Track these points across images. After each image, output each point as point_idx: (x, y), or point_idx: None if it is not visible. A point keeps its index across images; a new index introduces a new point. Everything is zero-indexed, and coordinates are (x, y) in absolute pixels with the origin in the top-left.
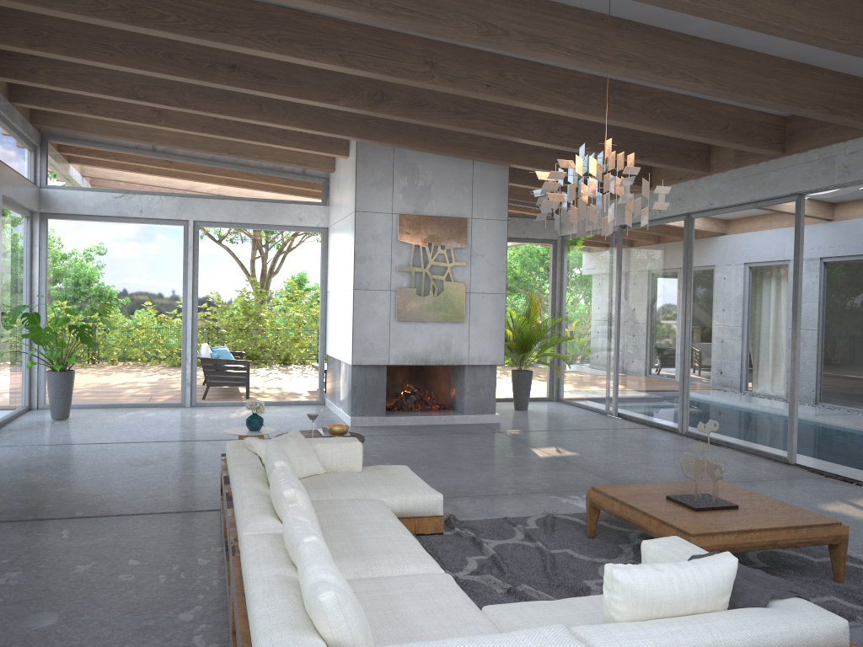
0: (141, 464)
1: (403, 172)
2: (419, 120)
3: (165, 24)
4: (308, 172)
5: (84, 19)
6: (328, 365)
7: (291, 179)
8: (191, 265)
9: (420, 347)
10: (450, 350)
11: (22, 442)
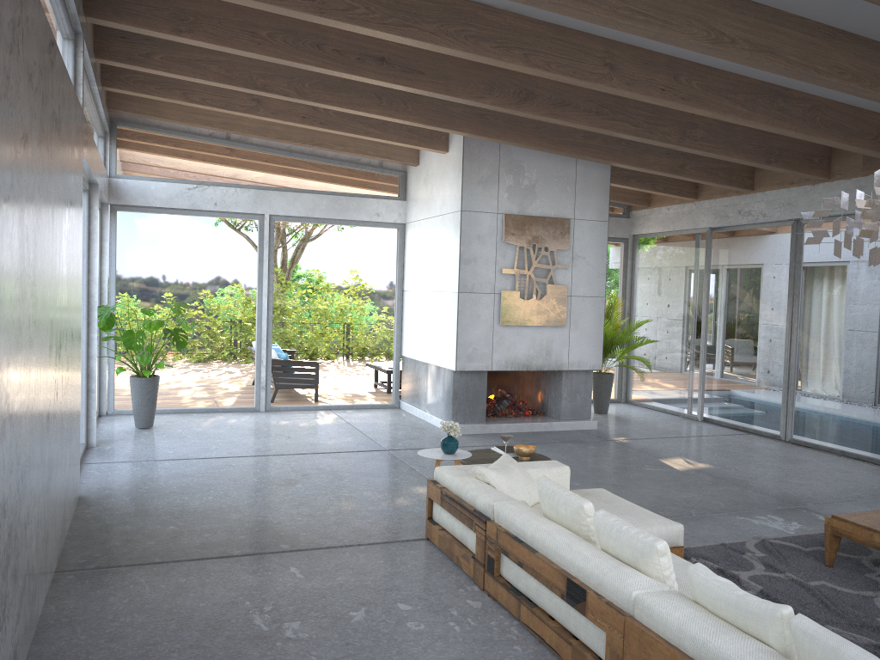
0: (286, 483)
1: (508, 170)
2: (561, 121)
3: (354, 17)
4: (385, 164)
5: (269, 8)
6: (405, 367)
7: (368, 171)
8: (267, 262)
9: (522, 352)
10: (551, 355)
11: (133, 457)
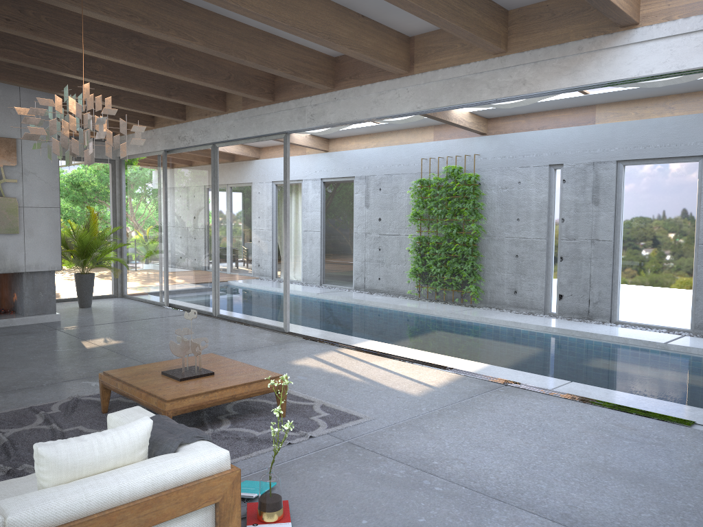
0: None
1: None
2: None
3: None
4: None
5: None
6: None
7: None
8: None
9: None
10: (6, 259)
11: None
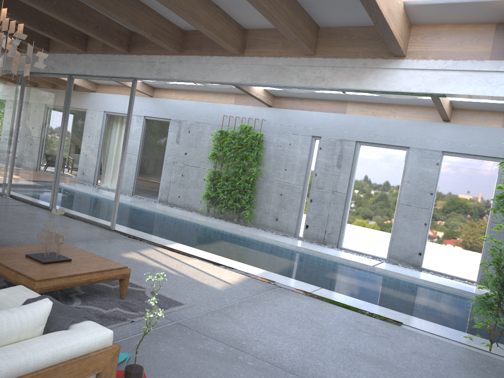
0: None
1: None
2: None
3: None
4: None
5: None
6: None
7: None
8: None
9: None
10: None
11: None
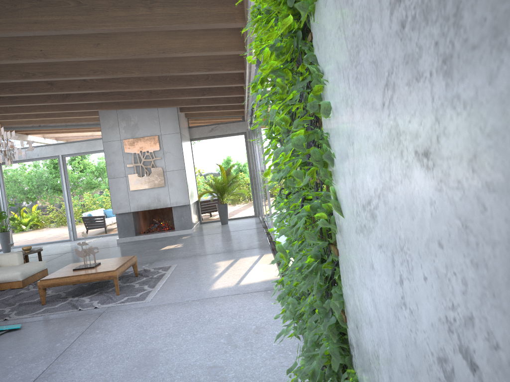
0: None
1: (122, 119)
2: (86, 102)
3: None
4: None
5: None
6: None
7: None
8: (64, 176)
9: (145, 201)
10: (160, 200)
11: None
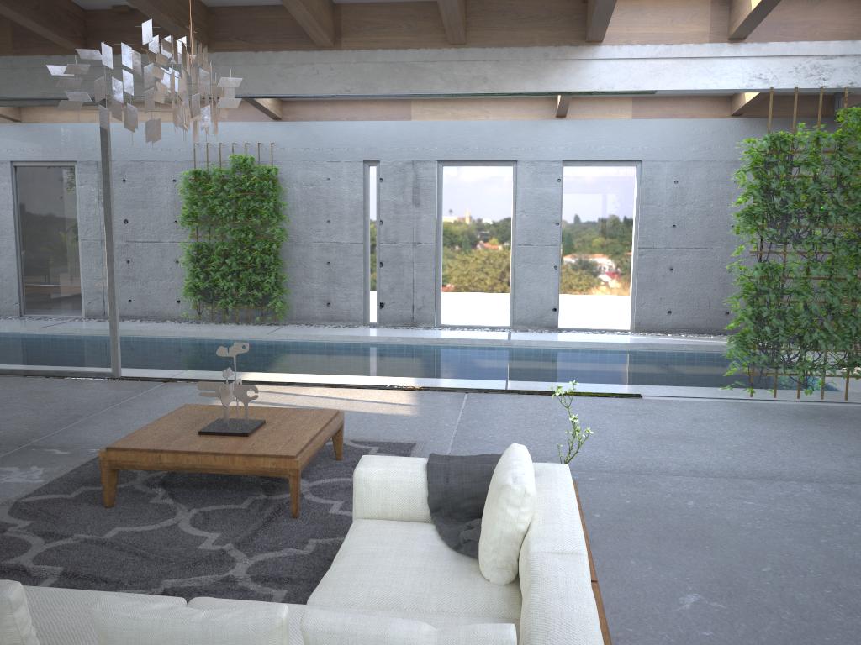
0: None
1: None
2: None
3: None
4: None
5: None
6: None
7: None
8: None
9: None
10: None
11: None
